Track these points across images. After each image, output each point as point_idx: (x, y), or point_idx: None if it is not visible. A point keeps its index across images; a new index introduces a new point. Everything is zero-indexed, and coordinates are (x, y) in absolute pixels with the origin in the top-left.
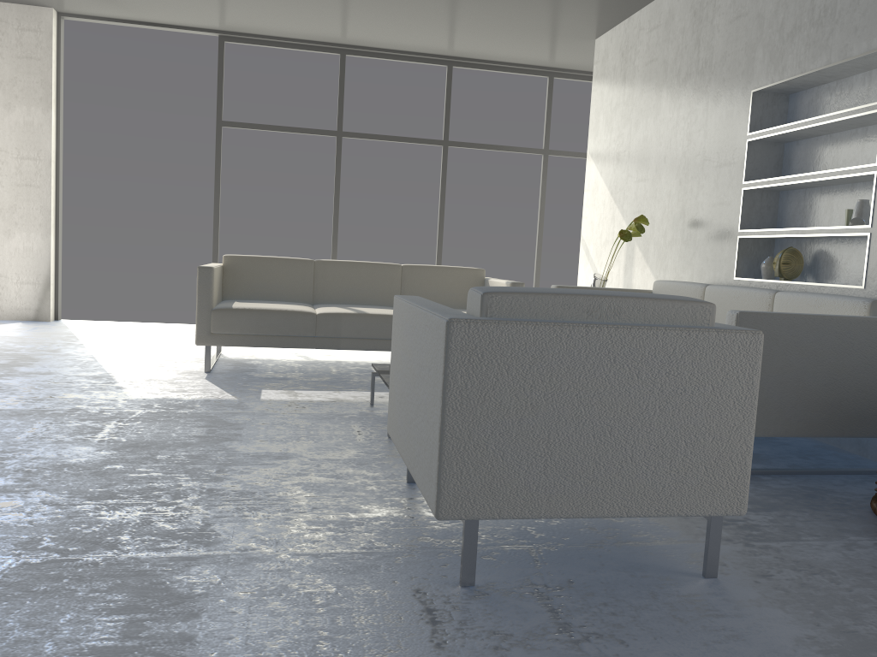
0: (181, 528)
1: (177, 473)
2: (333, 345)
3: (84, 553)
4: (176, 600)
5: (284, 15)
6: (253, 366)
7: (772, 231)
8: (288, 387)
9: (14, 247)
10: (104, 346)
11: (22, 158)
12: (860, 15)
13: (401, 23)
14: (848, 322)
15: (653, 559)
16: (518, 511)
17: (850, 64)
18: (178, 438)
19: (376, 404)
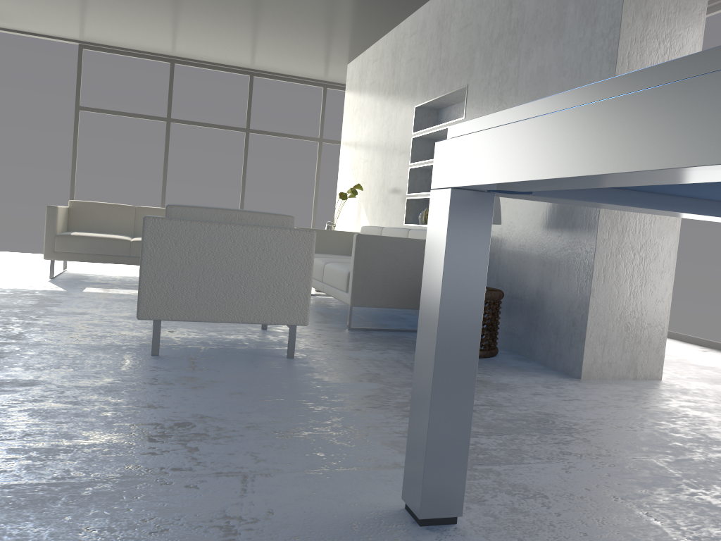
0: (5, 334)
1: (11, 317)
2: None
3: None
4: None
5: (126, 34)
6: (87, 277)
7: (420, 194)
8: (105, 287)
9: None
10: None
11: None
12: (457, 66)
13: (210, 45)
14: (423, 243)
15: (267, 352)
16: (182, 316)
17: (456, 94)
18: (17, 304)
19: None
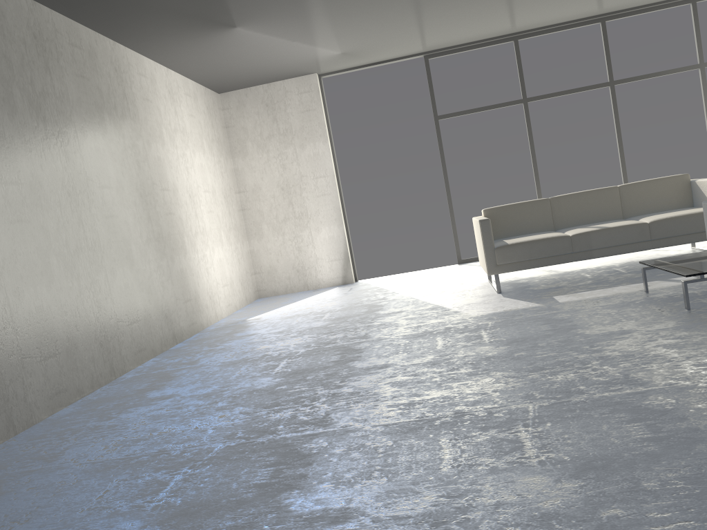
0: (610, 378)
1: (565, 351)
2: (587, 256)
3: (568, 397)
4: (660, 413)
5: (474, 26)
6: (525, 283)
7: None
8: (569, 292)
9: (322, 238)
10: (408, 290)
11: (316, 178)
12: None
13: (565, 2)
14: None
15: None
16: None
17: None
18: (537, 333)
19: (649, 291)
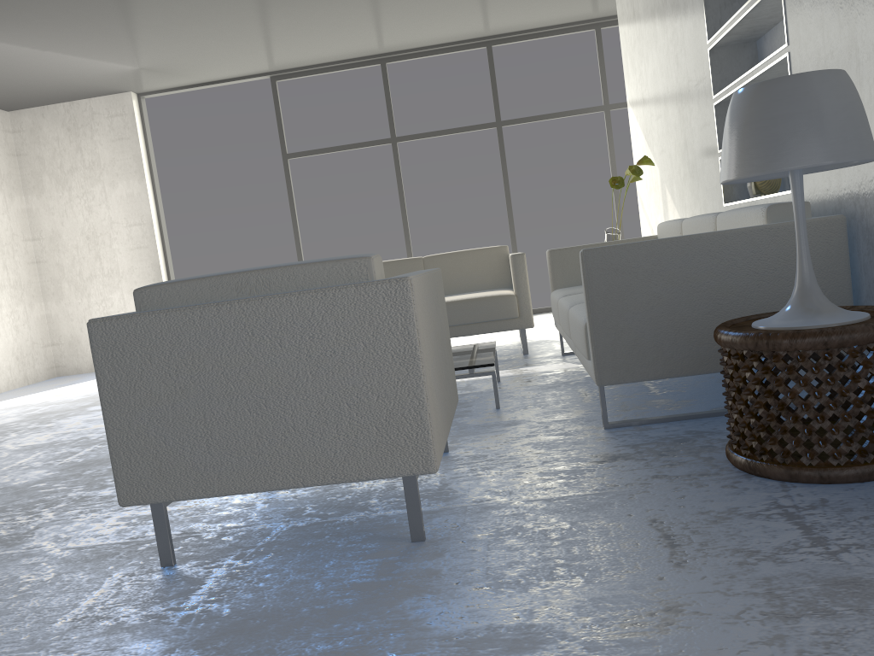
0: (12, 533)
1: (79, 485)
2: None
3: None
4: None
5: (308, 44)
6: None
7: None
8: None
9: None
10: None
11: (130, 226)
12: None
13: (413, 20)
14: (723, 237)
15: (386, 527)
16: (192, 491)
17: None
18: None
19: None
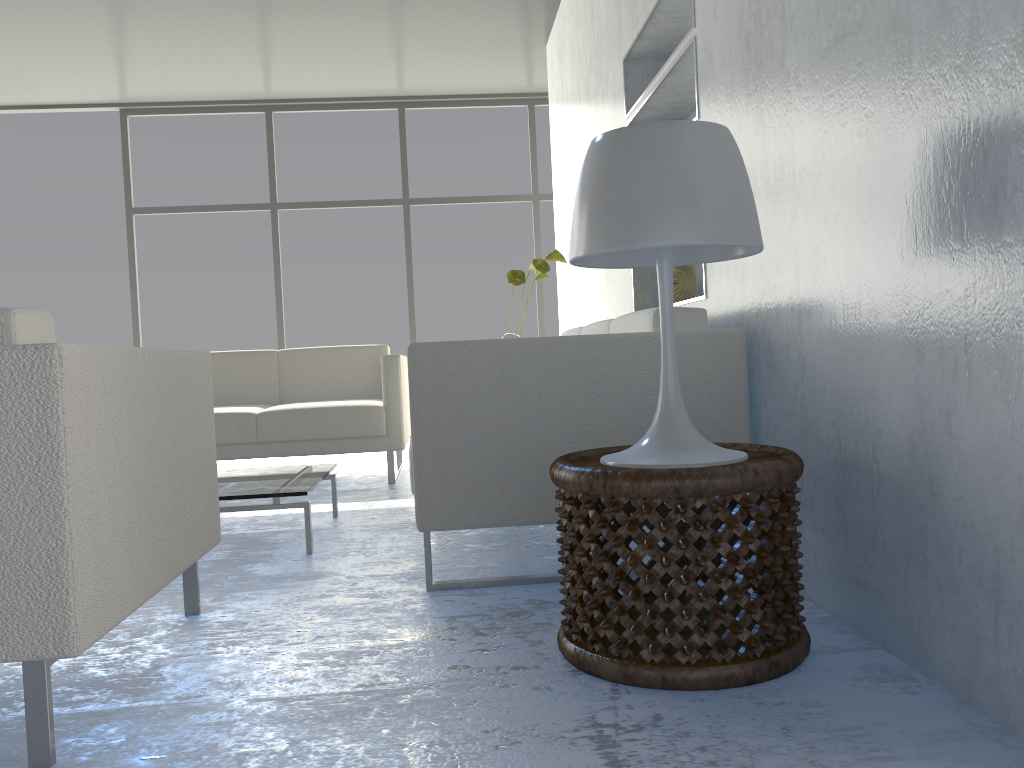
0: None
1: None
2: None
3: None
4: None
5: (168, 72)
6: None
7: None
8: None
9: None
10: None
11: None
12: None
13: (303, 61)
14: (594, 344)
15: (12, 739)
16: None
17: None
18: None
19: None
